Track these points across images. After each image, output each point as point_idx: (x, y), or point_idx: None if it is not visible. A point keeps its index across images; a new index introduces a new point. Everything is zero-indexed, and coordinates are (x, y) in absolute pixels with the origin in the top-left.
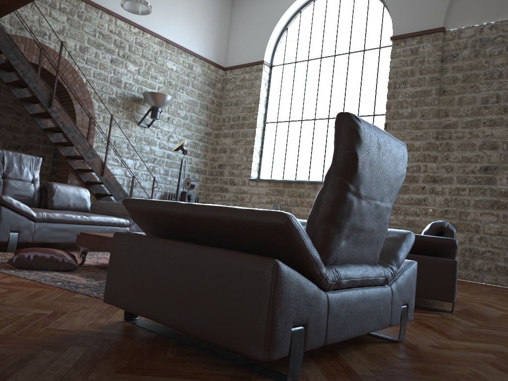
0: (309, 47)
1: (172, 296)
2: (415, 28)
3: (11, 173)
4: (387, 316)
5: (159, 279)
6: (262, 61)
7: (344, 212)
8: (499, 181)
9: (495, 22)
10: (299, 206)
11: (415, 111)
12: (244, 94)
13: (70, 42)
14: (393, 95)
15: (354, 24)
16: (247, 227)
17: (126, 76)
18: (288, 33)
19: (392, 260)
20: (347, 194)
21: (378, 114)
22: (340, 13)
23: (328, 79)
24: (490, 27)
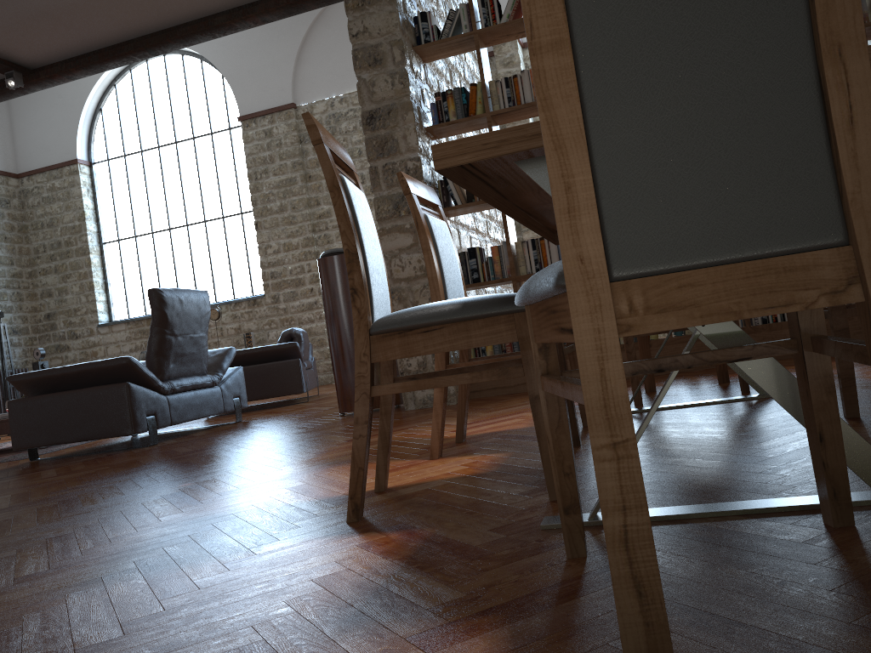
0: (139, 133)
1: (69, 424)
2: (263, 105)
3: None
4: (220, 405)
5: (56, 417)
6: (75, 160)
7: (167, 347)
8: None
9: (343, 95)
10: None
11: (285, 204)
12: (59, 208)
13: None
14: (256, 187)
15: (191, 100)
16: (107, 370)
17: None
18: (104, 116)
19: (218, 369)
20: (166, 336)
21: (246, 211)
22: (170, 85)
23: (175, 174)
24: (340, 100)
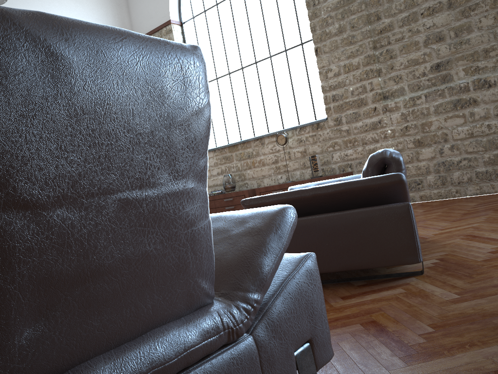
0: None
1: None
2: None
3: None
4: None
5: None
6: (169, 20)
7: None
8: (456, 76)
9: None
10: (252, 168)
11: (344, 25)
12: None
13: None
14: (314, 13)
15: None
16: None
17: None
18: None
19: (247, 281)
20: None
21: (306, 41)
22: None
23: (244, 19)
24: None
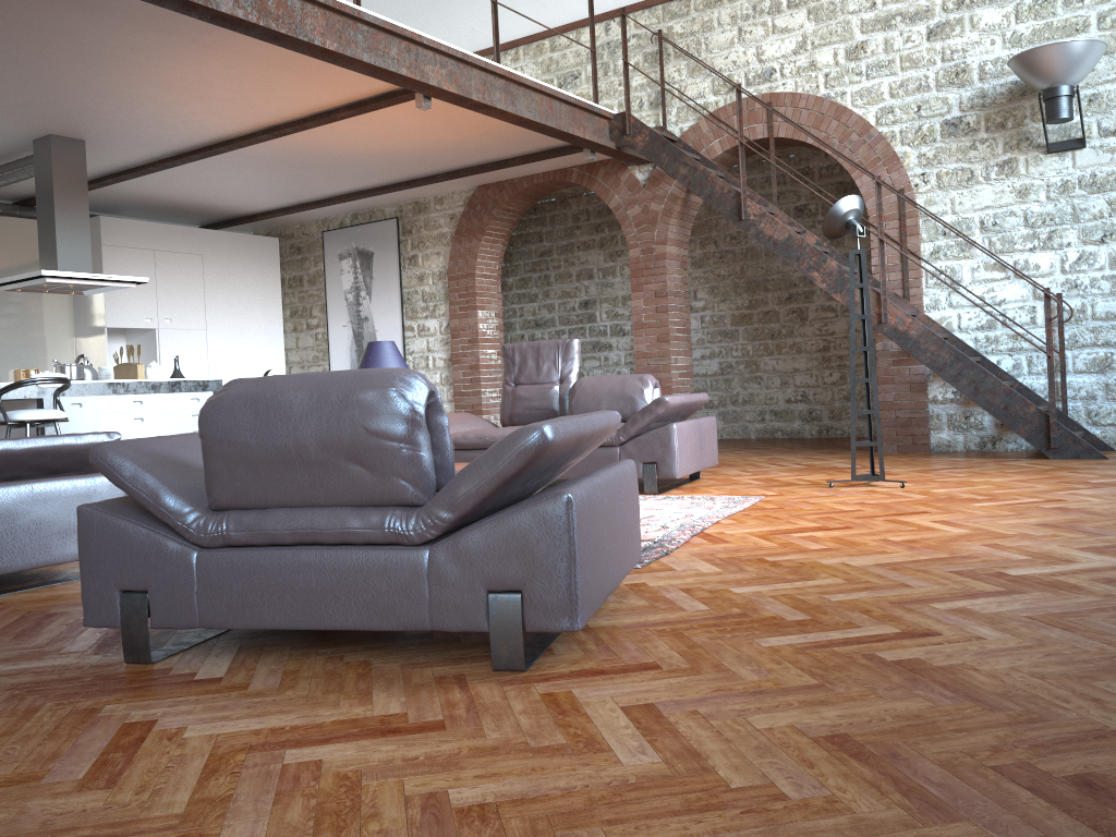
0: None
1: None
2: None
3: (524, 376)
4: None
5: None
6: None
7: None
8: None
9: None
10: None
11: None
12: None
13: (821, 56)
14: None
15: None
16: None
17: (978, 48)
18: None
19: None
20: None
21: None
22: None
23: None
24: None
